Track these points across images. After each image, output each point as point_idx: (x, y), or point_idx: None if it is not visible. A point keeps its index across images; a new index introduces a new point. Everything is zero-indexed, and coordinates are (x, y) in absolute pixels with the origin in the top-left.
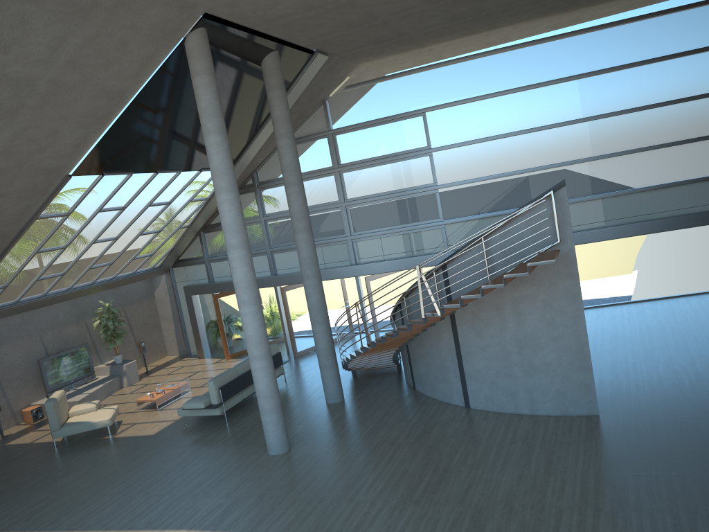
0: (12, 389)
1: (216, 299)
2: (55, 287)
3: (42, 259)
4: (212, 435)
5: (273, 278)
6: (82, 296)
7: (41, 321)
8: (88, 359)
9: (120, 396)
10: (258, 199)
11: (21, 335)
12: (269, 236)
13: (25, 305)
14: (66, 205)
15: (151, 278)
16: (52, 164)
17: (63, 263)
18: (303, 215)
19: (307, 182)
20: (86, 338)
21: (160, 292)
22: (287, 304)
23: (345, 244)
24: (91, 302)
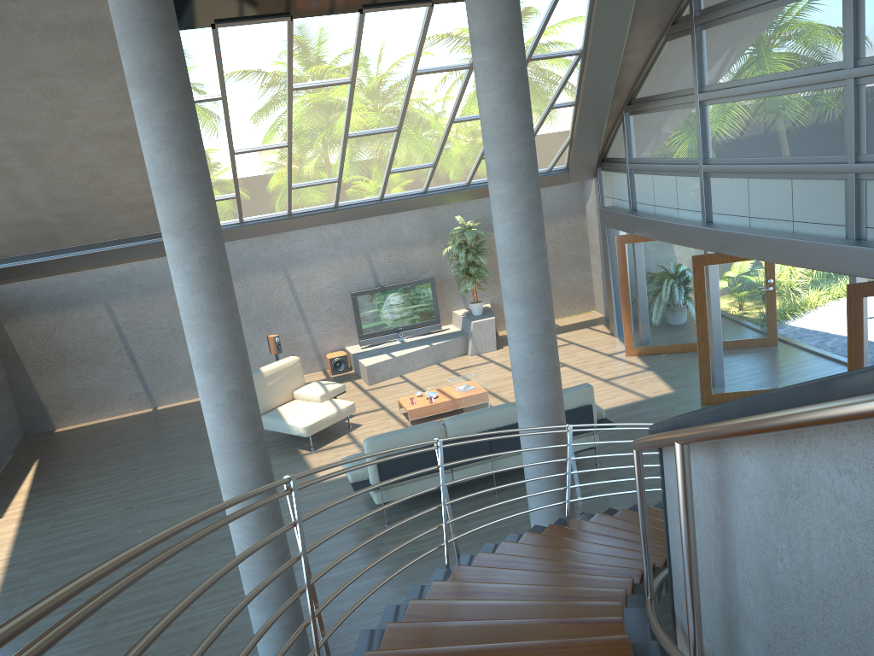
0: (319, 324)
1: (621, 245)
2: (347, 196)
3: (263, 161)
4: (334, 541)
5: (693, 230)
6: (446, 205)
7: (372, 237)
8: (432, 301)
9: (438, 371)
10: (694, 51)
11: (338, 253)
12: (707, 137)
13: (307, 219)
14: (200, 83)
15: (582, 182)
16: (71, 17)
17: (319, 166)
18: (499, 134)
19: (781, 10)
20: (445, 267)
21: (590, 208)
22: (704, 293)
23: (841, 182)
24: (460, 214)
